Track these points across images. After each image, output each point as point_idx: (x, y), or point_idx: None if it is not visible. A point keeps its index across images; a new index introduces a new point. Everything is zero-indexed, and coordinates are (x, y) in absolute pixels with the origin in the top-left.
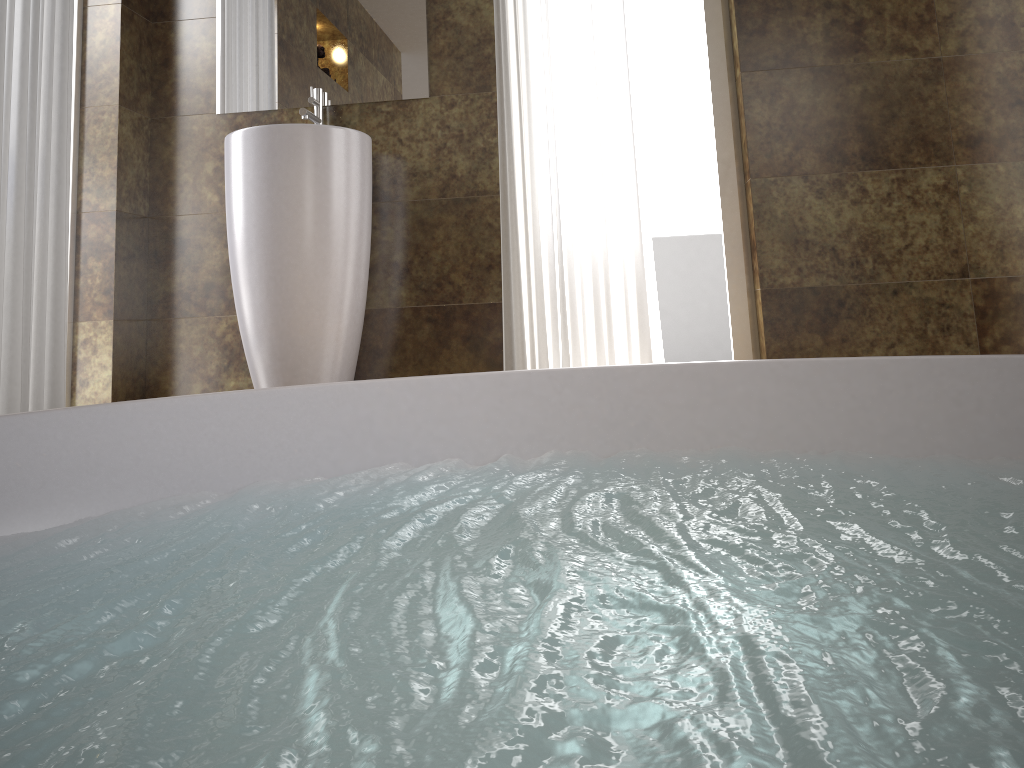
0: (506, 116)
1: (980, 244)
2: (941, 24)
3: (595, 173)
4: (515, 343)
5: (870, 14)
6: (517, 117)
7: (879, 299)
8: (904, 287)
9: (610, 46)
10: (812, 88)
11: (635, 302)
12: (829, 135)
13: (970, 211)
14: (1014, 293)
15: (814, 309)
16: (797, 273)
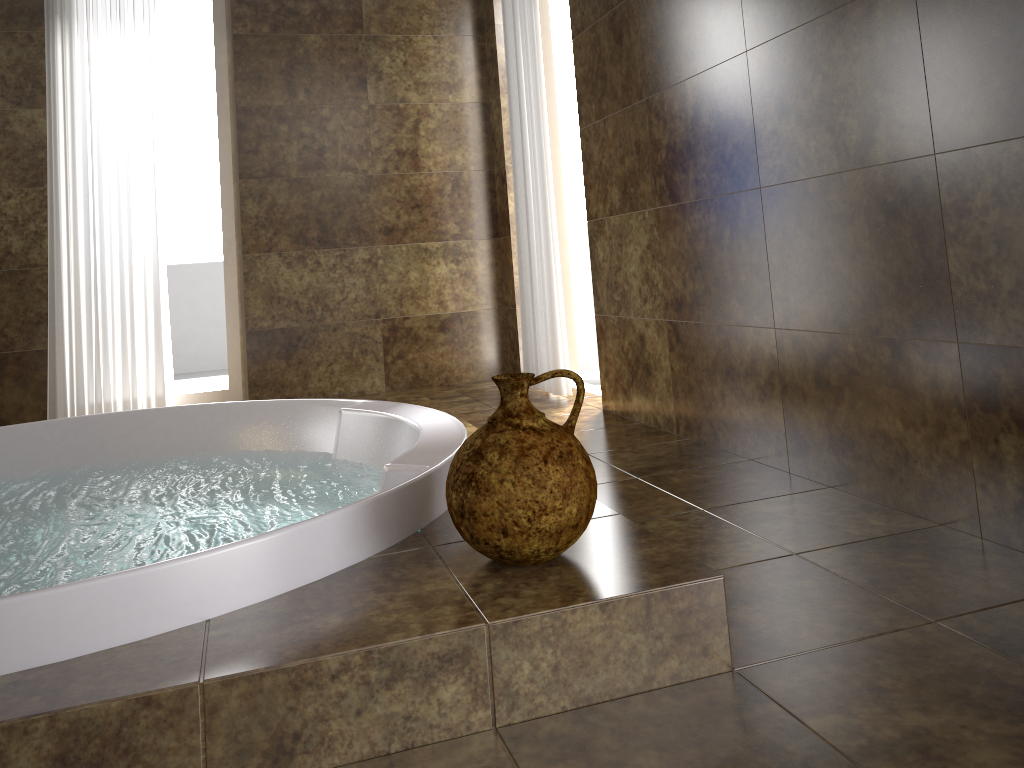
0: (55, 208)
1: (388, 297)
2: (374, 153)
3: (127, 251)
4: (58, 379)
5: (329, 143)
6: (65, 208)
7: (324, 334)
8: (341, 326)
9: (141, 158)
10: (288, 192)
11: (153, 345)
12: (298, 225)
13: (384, 275)
14: (406, 327)
15: (282, 343)
16: (272, 319)
